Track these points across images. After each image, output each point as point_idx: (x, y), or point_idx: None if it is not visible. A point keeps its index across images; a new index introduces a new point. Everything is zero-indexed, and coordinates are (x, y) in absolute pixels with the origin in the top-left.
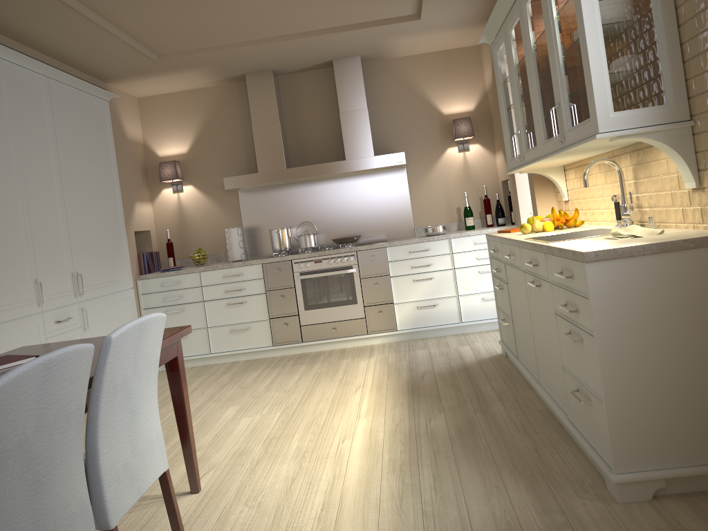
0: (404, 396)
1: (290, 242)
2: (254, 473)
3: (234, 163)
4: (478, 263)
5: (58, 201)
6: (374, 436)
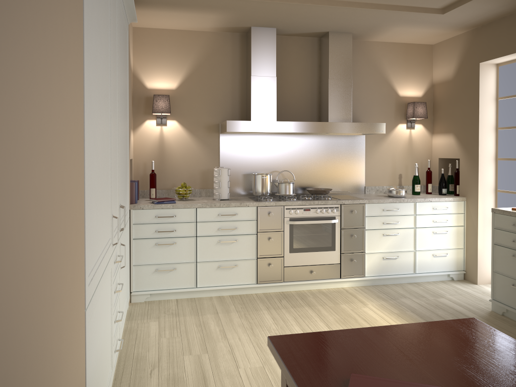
0: None
1: (271, 187)
2: None
3: (219, 107)
4: (433, 225)
5: (117, 124)
6: None
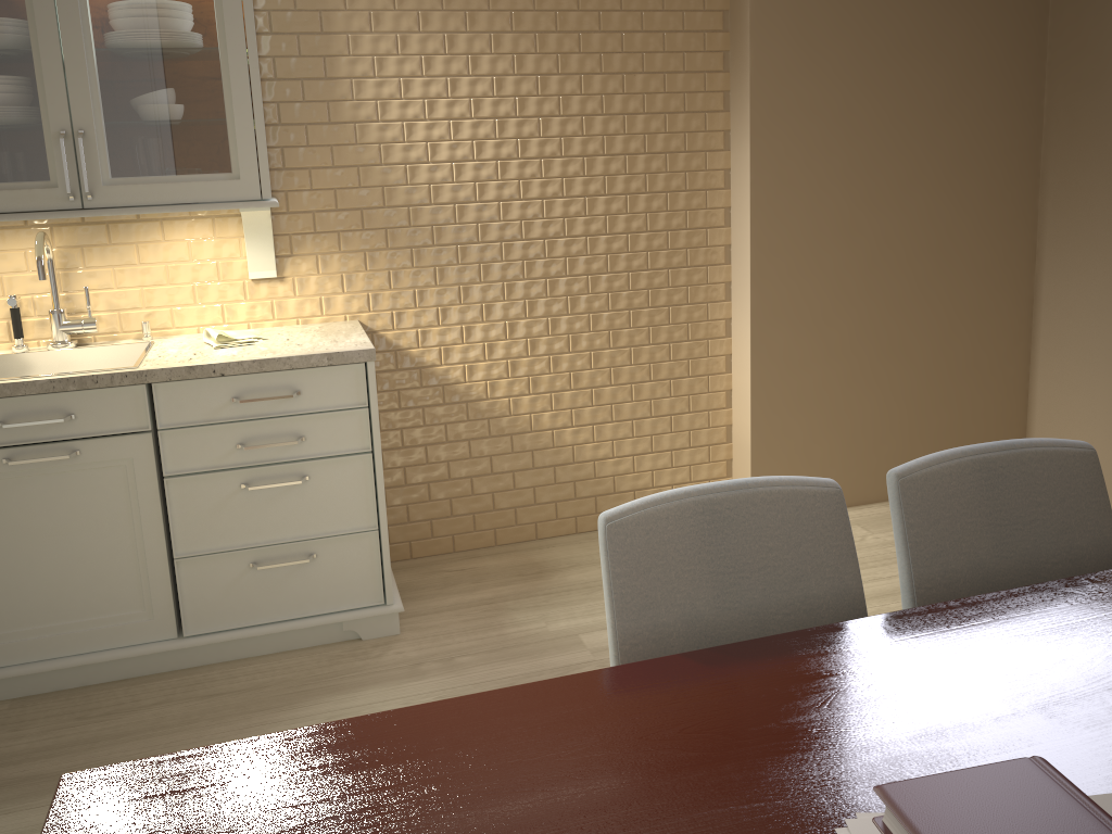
0: None
1: None
2: None
3: None
4: None
5: None
6: None
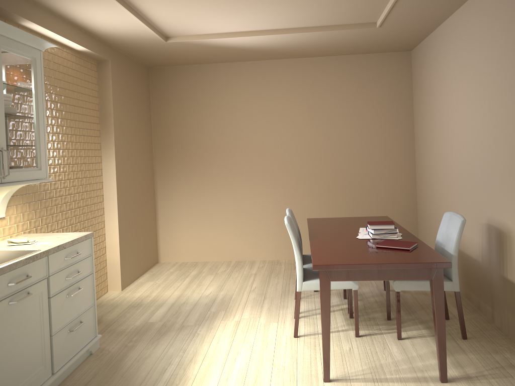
0: None
1: None
2: None
3: None
4: None
5: None
6: None
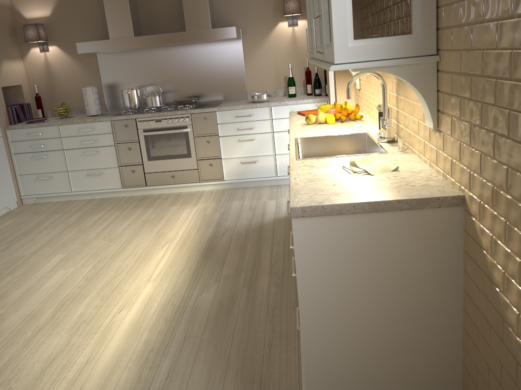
0: (197, 257)
1: (138, 101)
2: (28, 345)
3: (92, 27)
4: None
5: None
6: (148, 308)
